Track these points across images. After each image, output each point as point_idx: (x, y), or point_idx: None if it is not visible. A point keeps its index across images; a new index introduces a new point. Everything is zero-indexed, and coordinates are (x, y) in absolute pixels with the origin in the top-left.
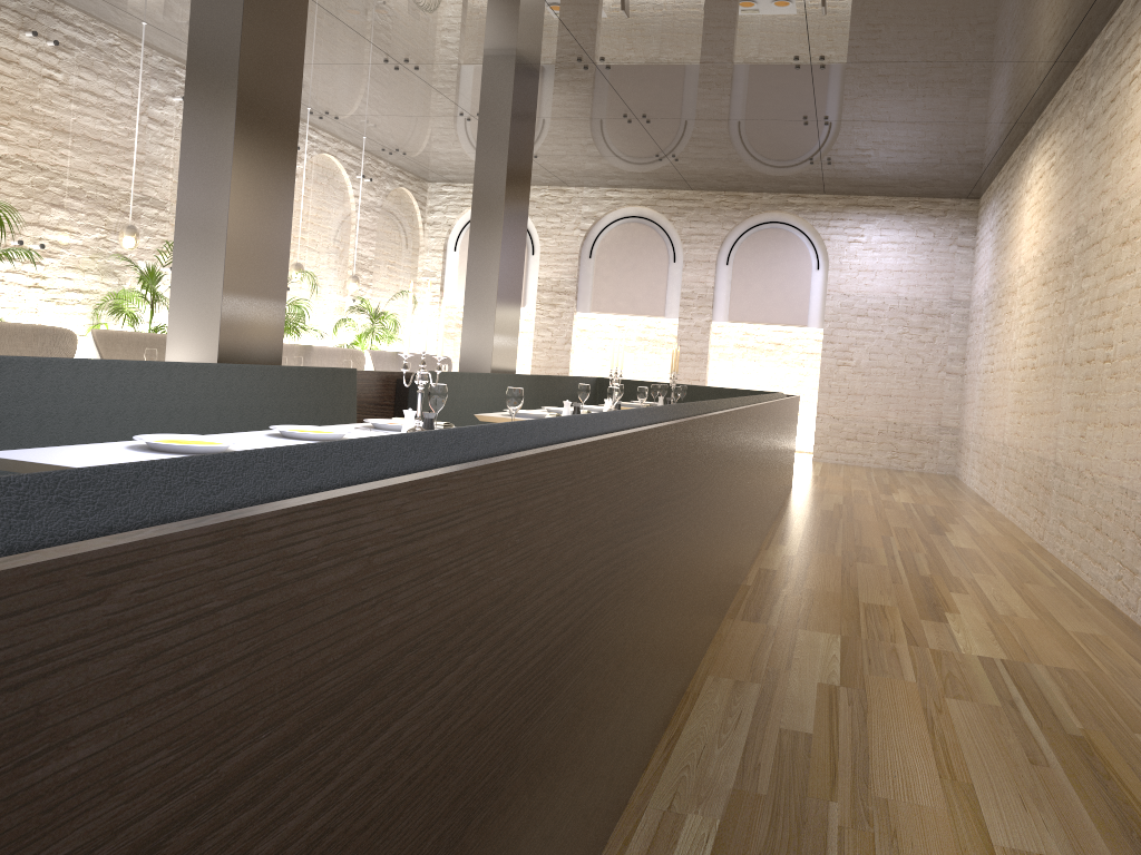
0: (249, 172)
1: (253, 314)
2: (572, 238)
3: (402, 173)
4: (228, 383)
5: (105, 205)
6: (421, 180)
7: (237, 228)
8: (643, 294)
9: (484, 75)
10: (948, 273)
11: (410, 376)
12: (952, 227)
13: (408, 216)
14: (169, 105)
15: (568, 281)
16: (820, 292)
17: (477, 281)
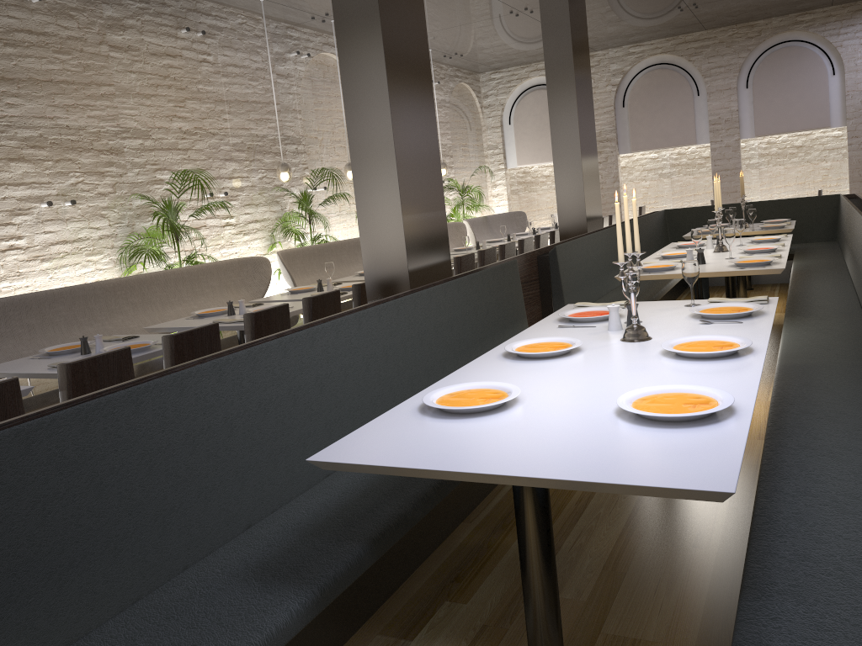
0: (402, 109)
1: (425, 230)
2: (605, 94)
3: (459, 71)
4: (437, 303)
5: (261, 151)
6: (474, 73)
7: (403, 161)
8: (675, 128)
9: None
10: None
11: (548, 252)
12: None
13: (469, 105)
14: (289, 60)
15: (608, 130)
16: (839, 94)
17: (562, 152)
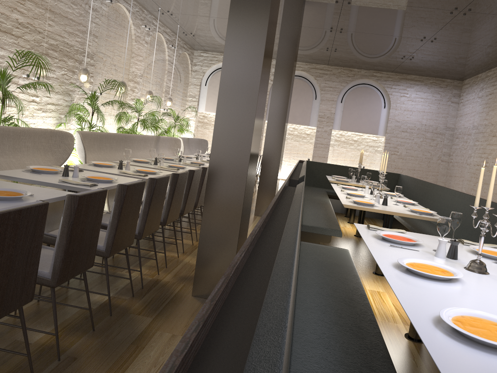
0: (266, 56)
1: (255, 147)
2: None
3: (186, 44)
4: None
5: (67, 55)
6: (192, 49)
7: (259, 93)
8: (299, 114)
9: (285, 0)
10: (446, 114)
11: (299, 178)
12: (449, 93)
13: (186, 67)
14: None
15: None
16: (385, 119)
17: (275, 112)
